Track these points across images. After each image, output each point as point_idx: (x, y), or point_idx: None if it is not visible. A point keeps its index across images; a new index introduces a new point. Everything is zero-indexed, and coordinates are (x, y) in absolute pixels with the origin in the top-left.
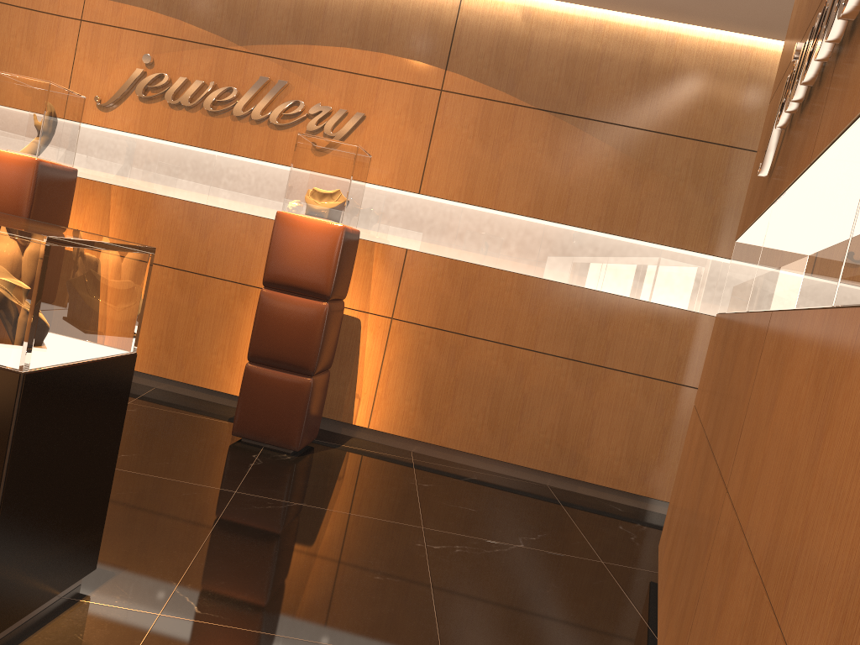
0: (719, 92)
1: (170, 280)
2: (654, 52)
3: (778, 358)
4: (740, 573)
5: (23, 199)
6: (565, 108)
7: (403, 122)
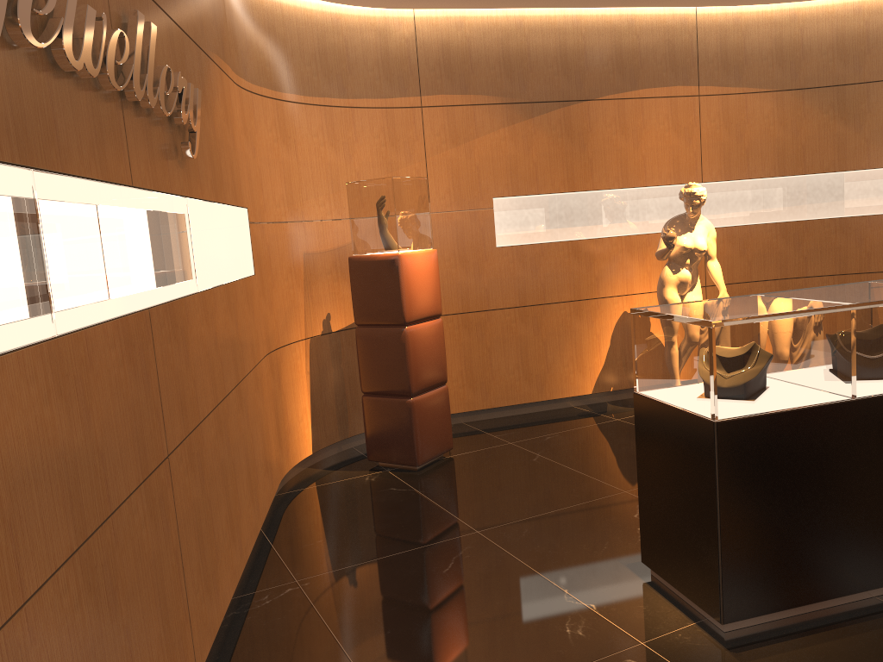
0: None
1: None
2: None
3: (178, 331)
4: (205, 434)
5: None
6: None
7: None
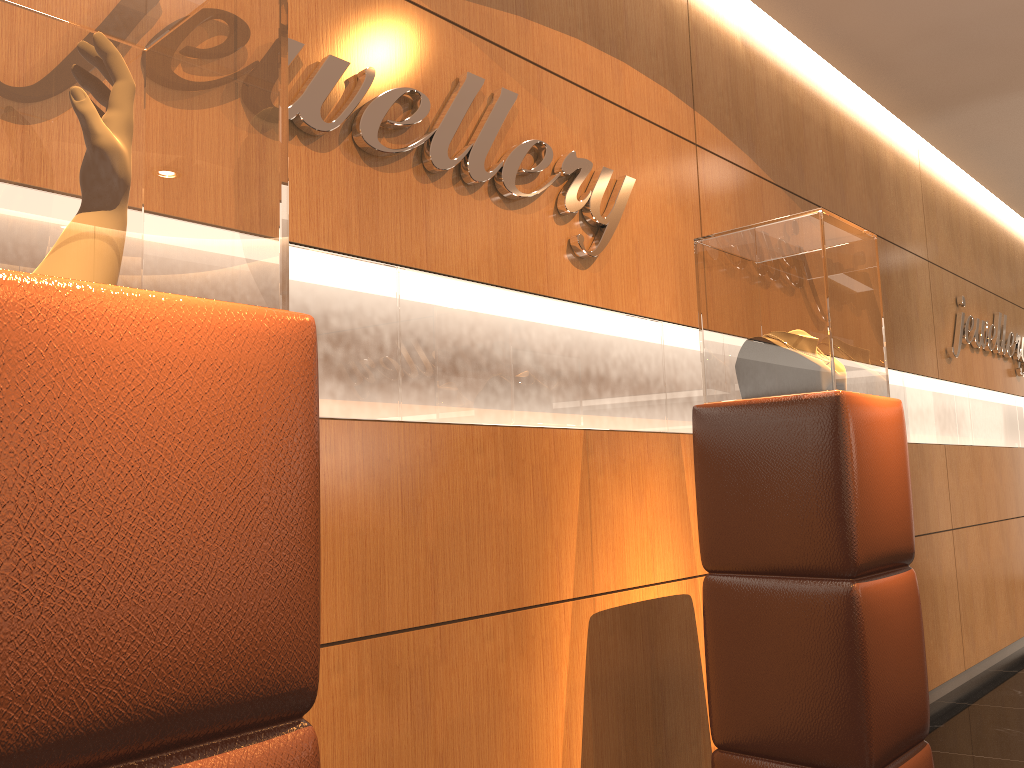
0: (868, 174)
1: (352, 681)
2: (830, 117)
3: None
4: None
5: (302, 540)
6: (793, 185)
7: (669, 198)
